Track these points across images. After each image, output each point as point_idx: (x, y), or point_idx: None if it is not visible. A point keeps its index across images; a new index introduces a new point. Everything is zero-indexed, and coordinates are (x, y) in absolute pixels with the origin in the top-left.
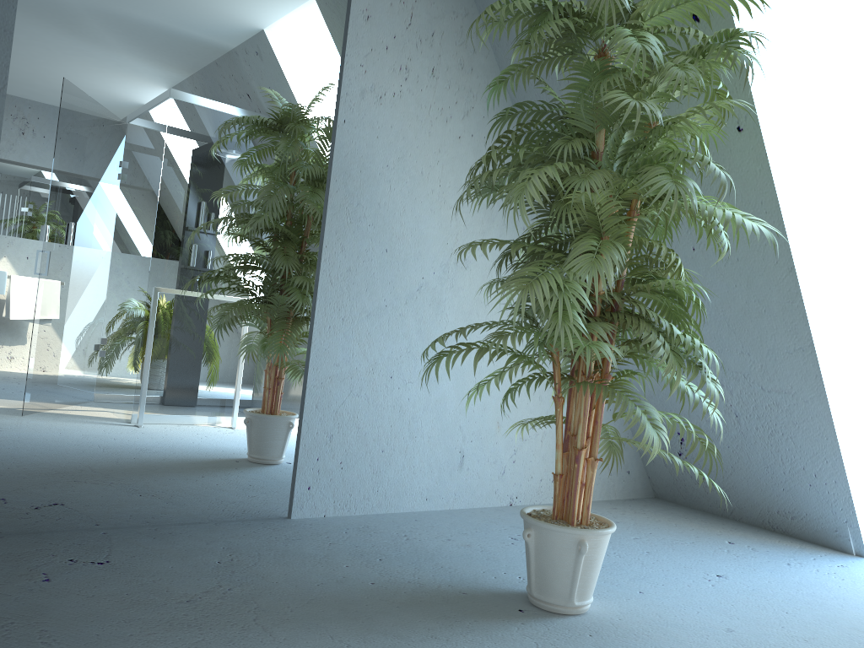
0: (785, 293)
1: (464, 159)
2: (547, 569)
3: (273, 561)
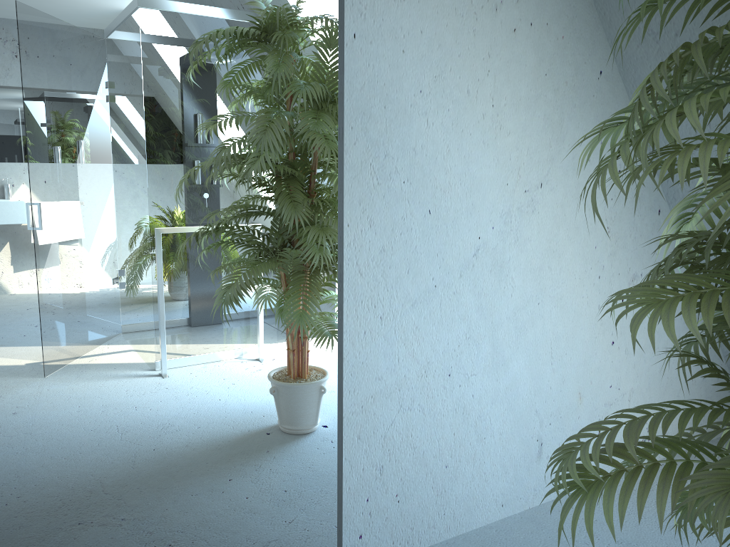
0: None
1: (522, 60)
2: None
3: None
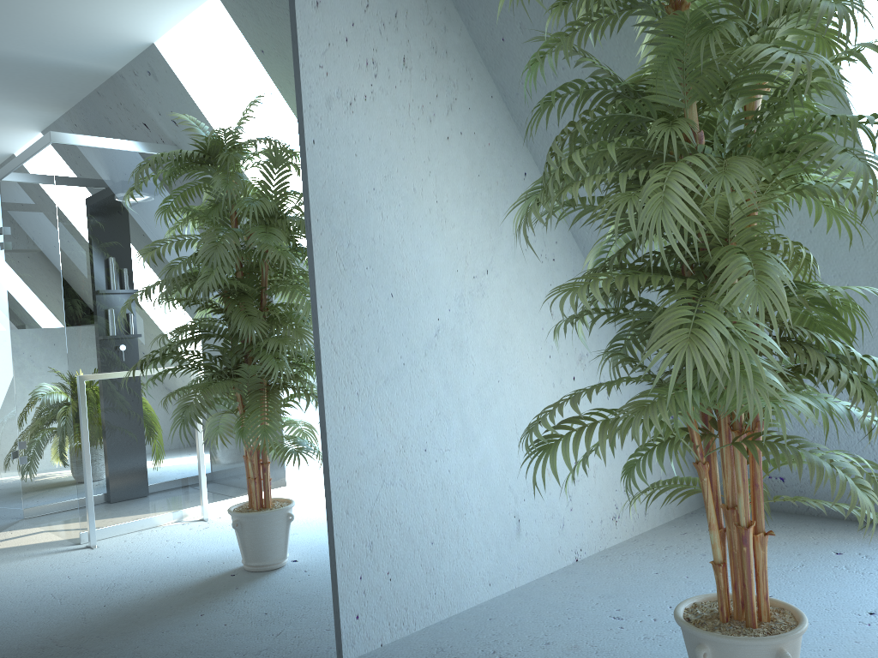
0: (875, 262)
1: (457, 163)
2: None
3: None
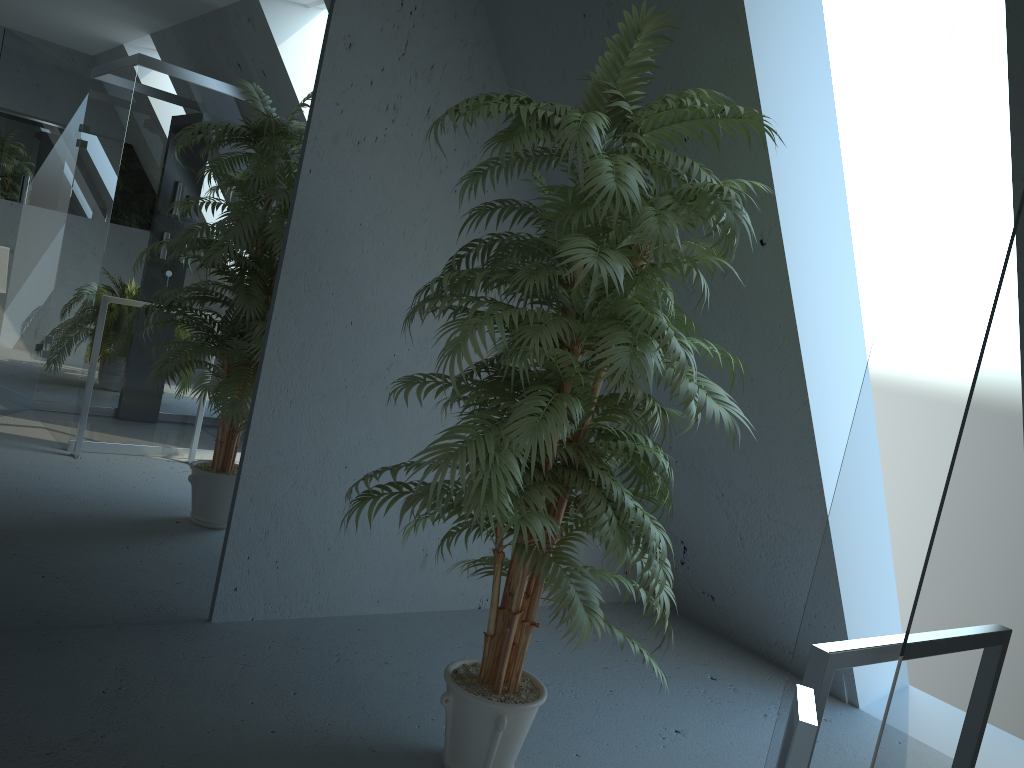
0: (797, 425)
1: (459, 216)
2: (462, 739)
3: (168, 692)
